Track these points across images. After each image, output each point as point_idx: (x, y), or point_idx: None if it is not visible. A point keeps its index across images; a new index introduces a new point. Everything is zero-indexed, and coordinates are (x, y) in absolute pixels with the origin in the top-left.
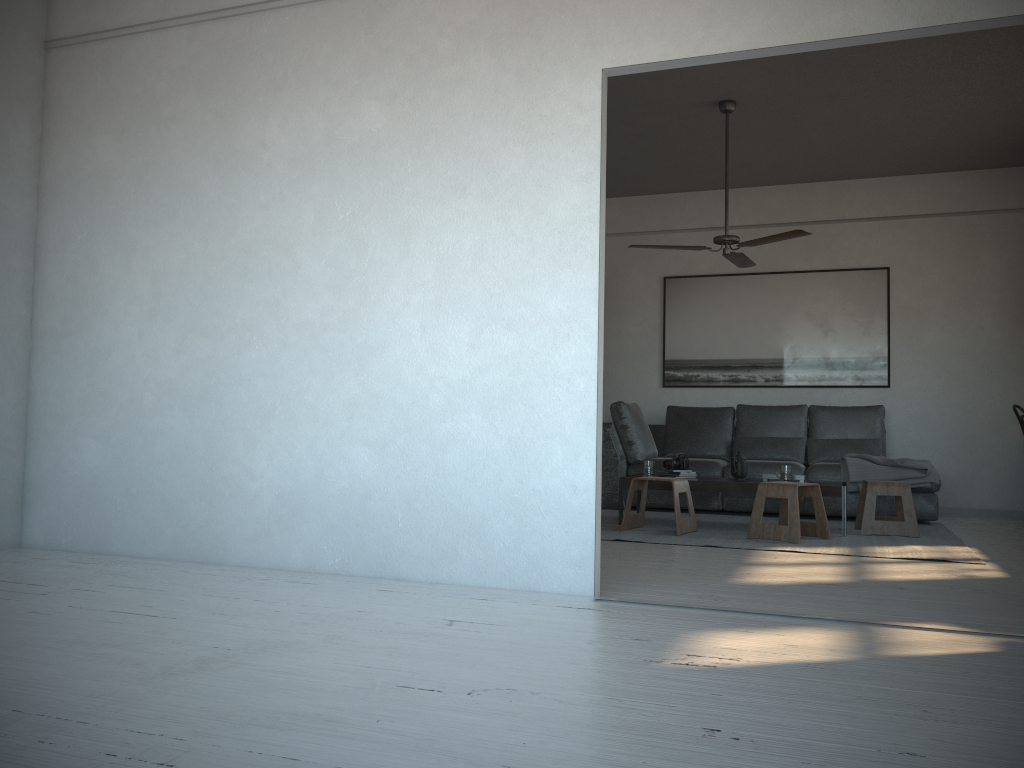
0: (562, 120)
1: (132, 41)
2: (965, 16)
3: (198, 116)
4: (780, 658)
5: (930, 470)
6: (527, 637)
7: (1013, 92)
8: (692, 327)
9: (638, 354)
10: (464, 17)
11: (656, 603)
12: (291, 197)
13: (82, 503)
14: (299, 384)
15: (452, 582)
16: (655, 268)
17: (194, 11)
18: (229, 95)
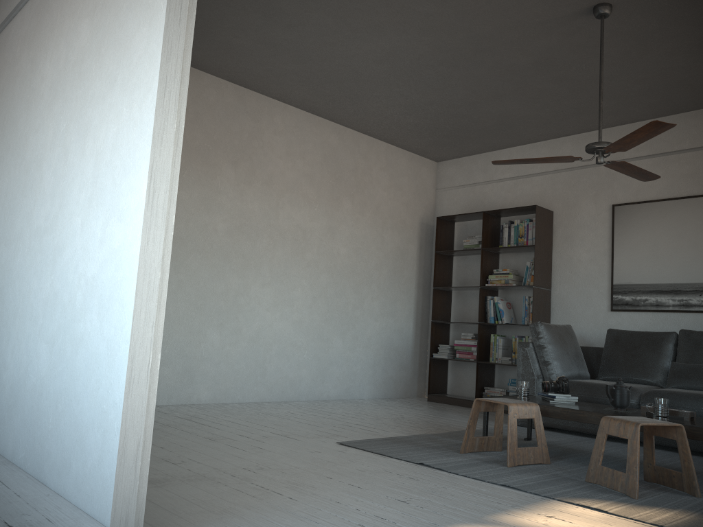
0: None
1: (14, 22)
2: None
3: (25, 67)
4: None
5: None
6: None
7: None
8: (640, 252)
9: (588, 279)
10: None
11: None
12: (46, 119)
13: None
14: (30, 284)
15: (64, 496)
16: (604, 197)
17: None
18: (37, 44)
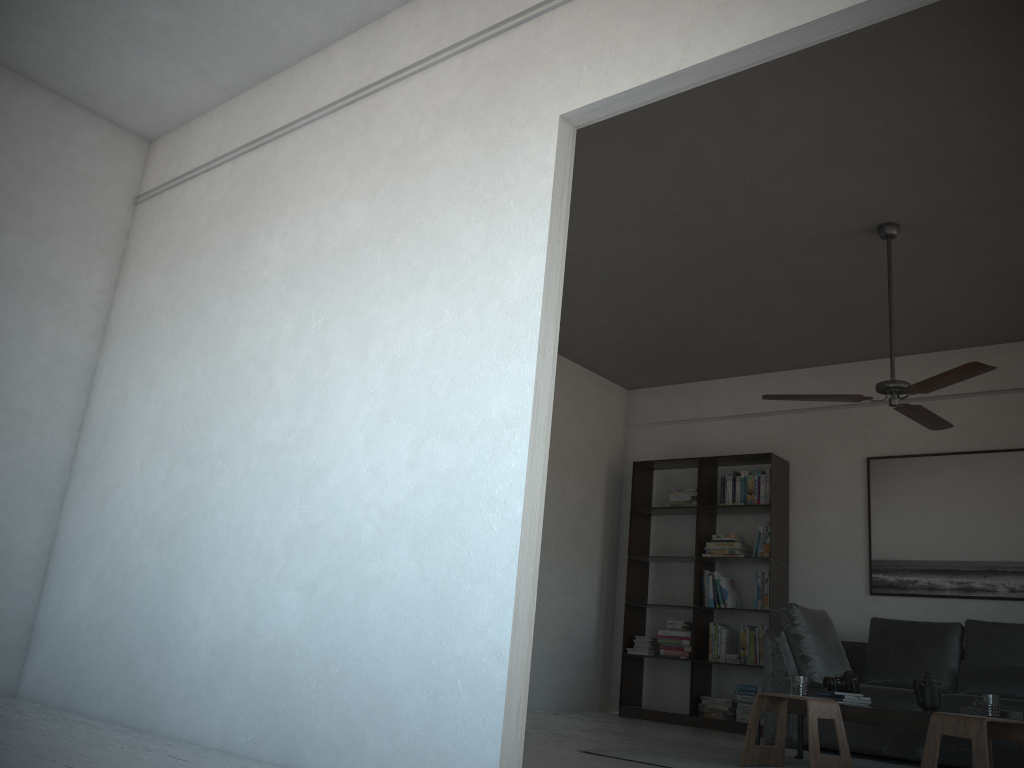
0: (526, 185)
1: (191, 184)
2: None
3: (223, 243)
4: None
5: None
6: None
7: None
8: (905, 519)
9: (837, 552)
10: (445, 98)
11: None
12: (277, 310)
13: (66, 650)
14: (251, 515)
15: None
16: (856, 447)
17: (237, 147)
18: (248, 218)
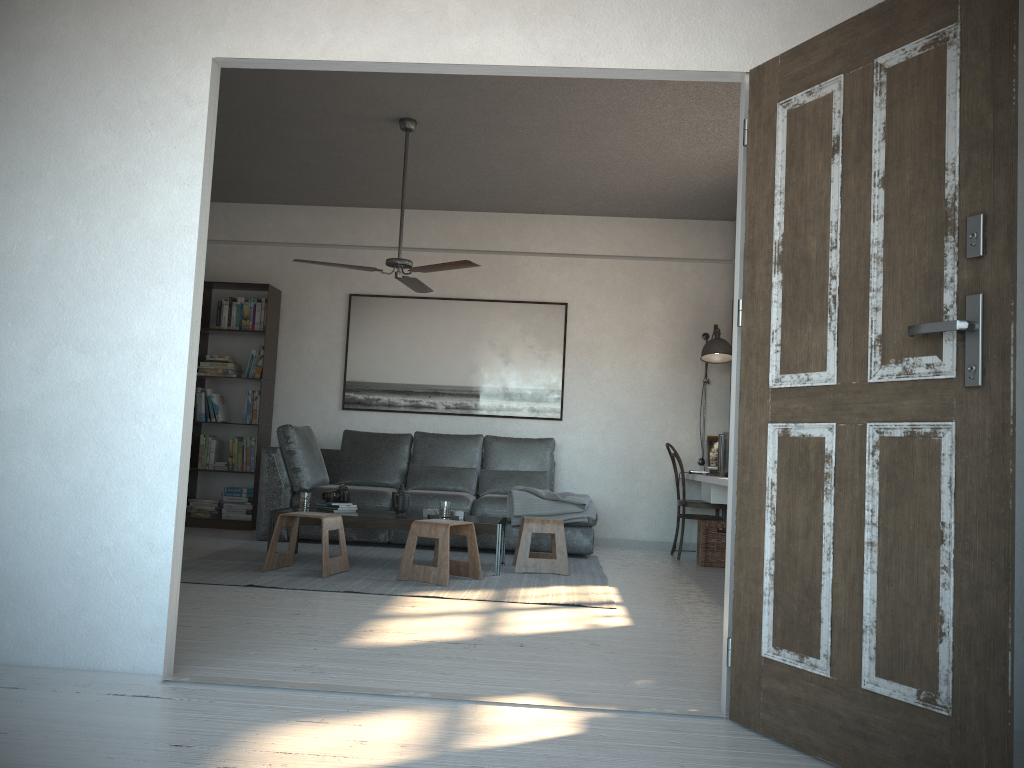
0: (165, 110)
1: None
2: (594, 62)
3: None
4: (337, 764)
5: (588, 505)
6: (28, 752)
7: (674, 149)
8: (376, 348)
9: (318, 373)
10: None
11: (235, 683)
12: None
13: None
14: None
15: None
16: (341, 284)
17: None
18: None
